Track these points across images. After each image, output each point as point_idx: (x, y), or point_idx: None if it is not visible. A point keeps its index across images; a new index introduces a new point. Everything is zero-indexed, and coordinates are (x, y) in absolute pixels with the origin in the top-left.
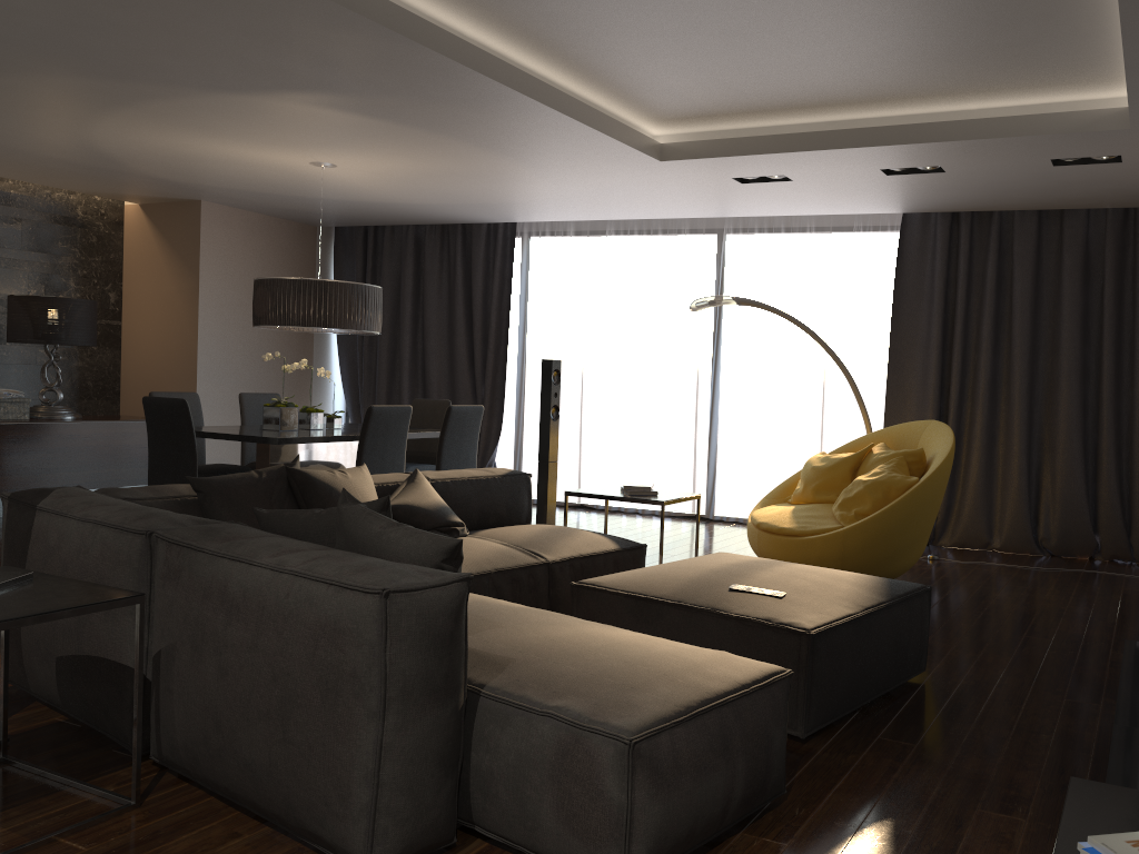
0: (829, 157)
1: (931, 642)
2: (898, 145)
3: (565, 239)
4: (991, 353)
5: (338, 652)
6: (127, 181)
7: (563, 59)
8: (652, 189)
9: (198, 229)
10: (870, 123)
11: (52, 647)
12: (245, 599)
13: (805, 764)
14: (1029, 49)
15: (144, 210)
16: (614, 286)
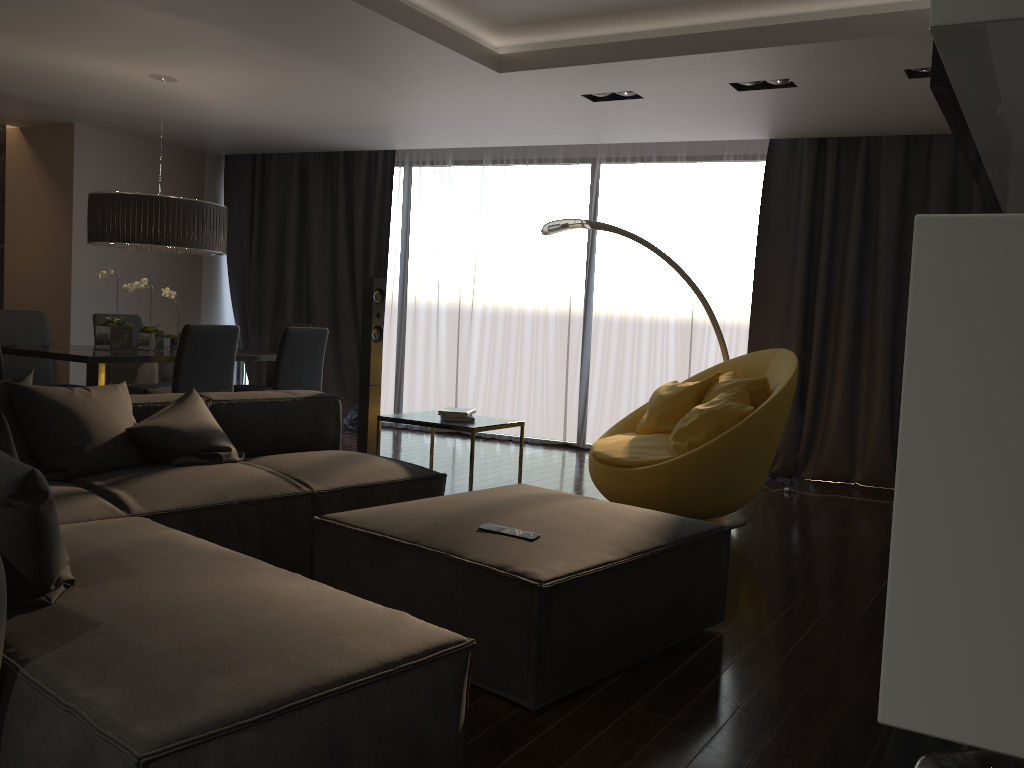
0: (670, 67)
1: (748, 584)
2: (737, 50)
3: (444, 168)
4: (856, 283)
5: None
6: None
7: None
8: (506, 109)
9: (72, 152)
10: (711, 30)
11: None
12: None
13: (523, 746)
14: None
15: (23, 134)
16: (491, 215)
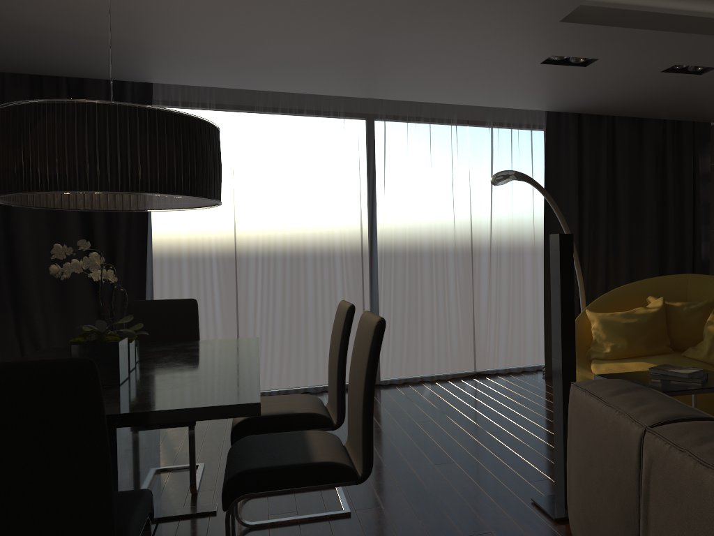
0: (688, 44)
1: None
2: None
3: (206, 111)
4: (607, 222)
5: None
6: None
7: None
8: (444, 58)
9: None
10: None
11: None
12: None
13: None
14: None
15: None
16: (265, 164)
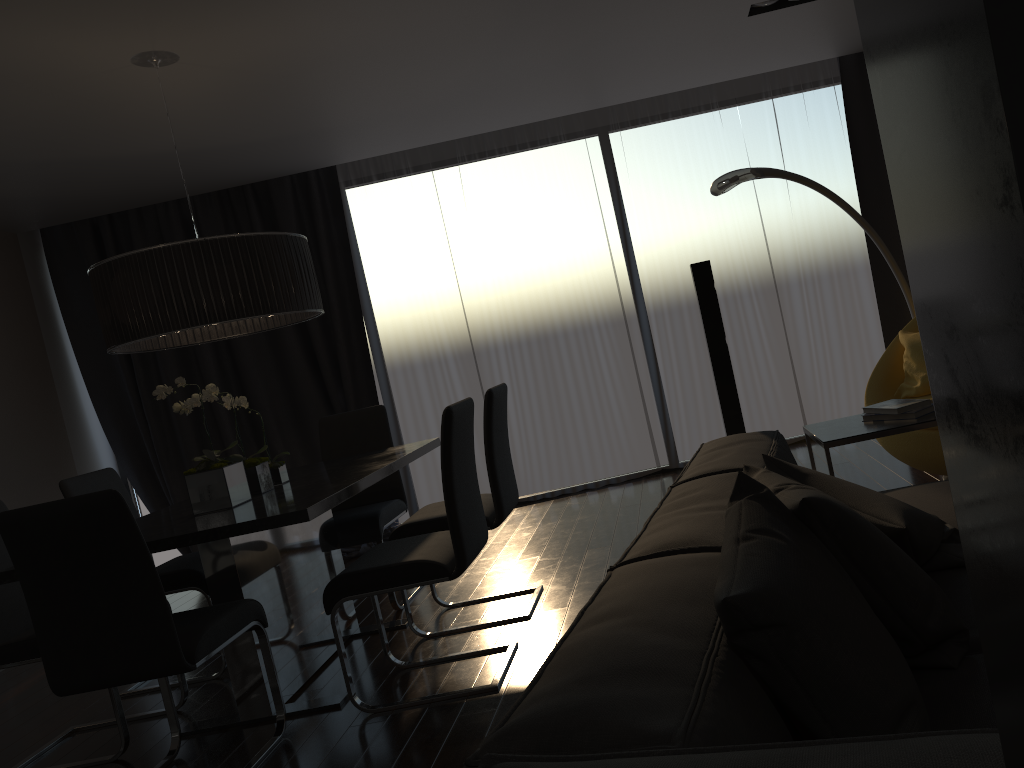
0: None
1: None
2: None
3: (403, 179)
4: None
5: None
6: None
7: None
8: (617, 49)
9: None
10: None
11: None
12: None
13: None
14: None
15: None
16: (483, 224)
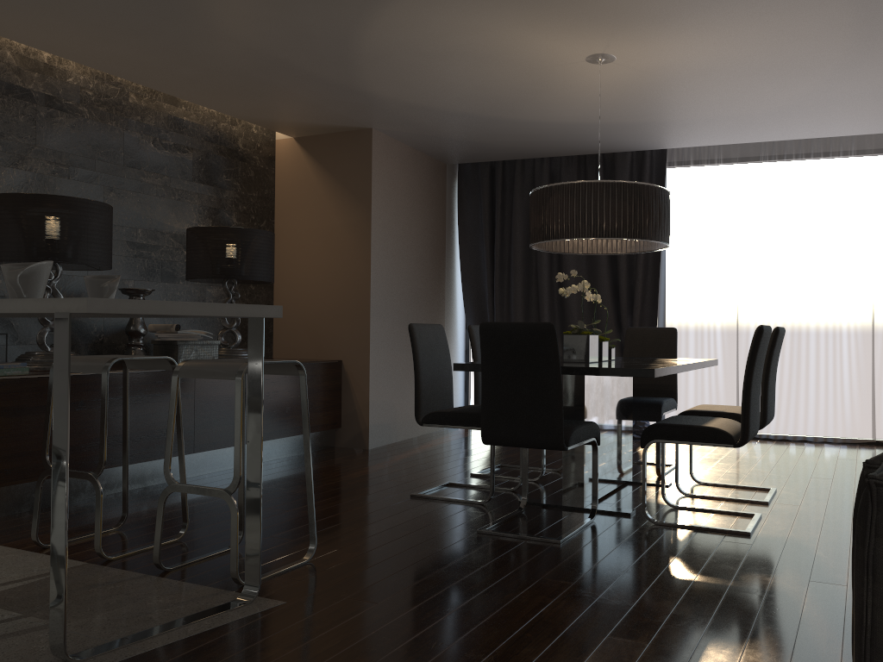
0: None
1: None
2: None
3: (714, 166)
4: None
5: None
6: (322, 100)
7: None
8: None
9: (369, 159)
10: None
11: None
12: None
13: None
14: None
15: (299, 143)
16: (768, 211)
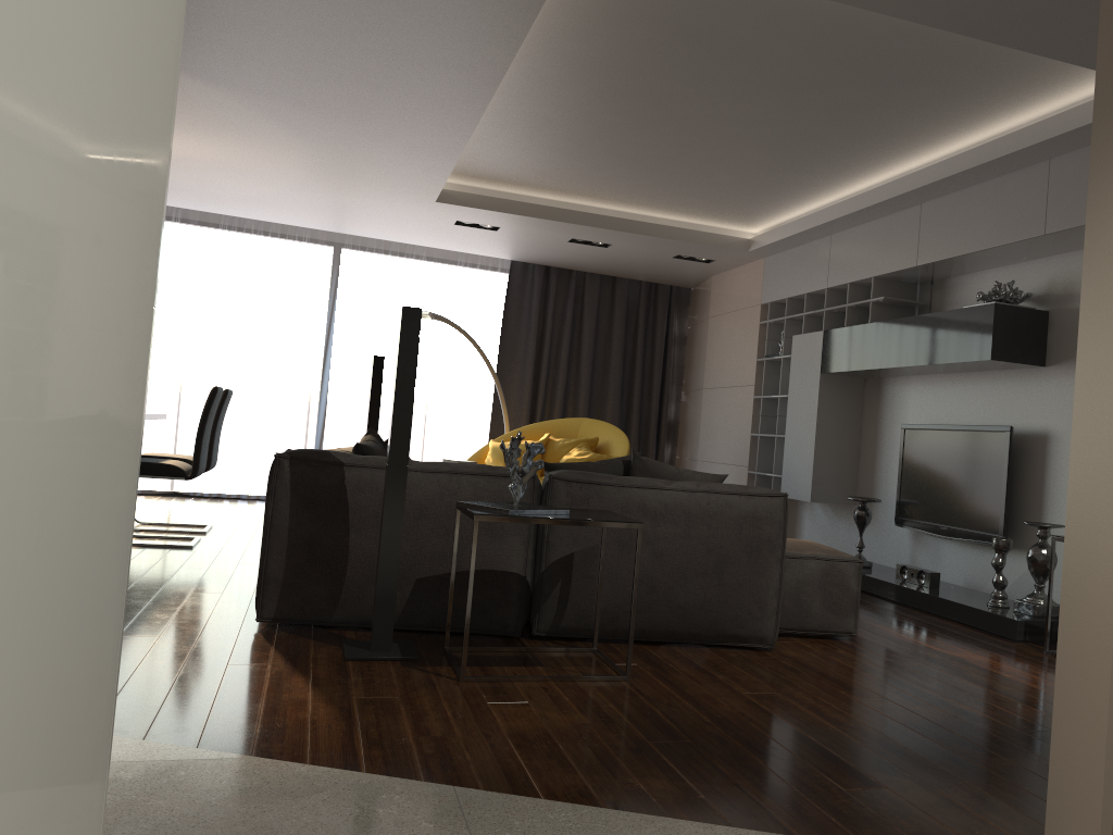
0: (560, 226)
1: None
2: (618, 231)
3: (171, 224)
4: (567, 371)
5: (758, 529)
6: None
7: (484, 132)
8: (368, 212)
9: None
10: (593, 210)
11: (412, 572)
12: (668, 510)
13: None
14: (744, 203)
15: None
16: (224, 279)
